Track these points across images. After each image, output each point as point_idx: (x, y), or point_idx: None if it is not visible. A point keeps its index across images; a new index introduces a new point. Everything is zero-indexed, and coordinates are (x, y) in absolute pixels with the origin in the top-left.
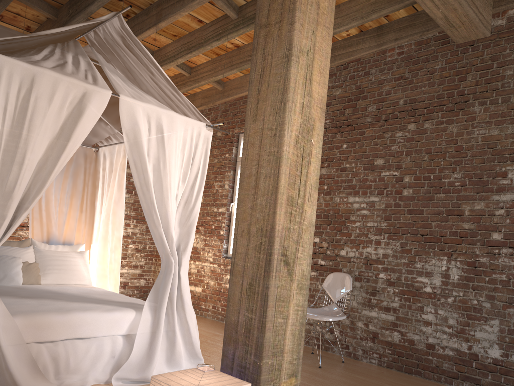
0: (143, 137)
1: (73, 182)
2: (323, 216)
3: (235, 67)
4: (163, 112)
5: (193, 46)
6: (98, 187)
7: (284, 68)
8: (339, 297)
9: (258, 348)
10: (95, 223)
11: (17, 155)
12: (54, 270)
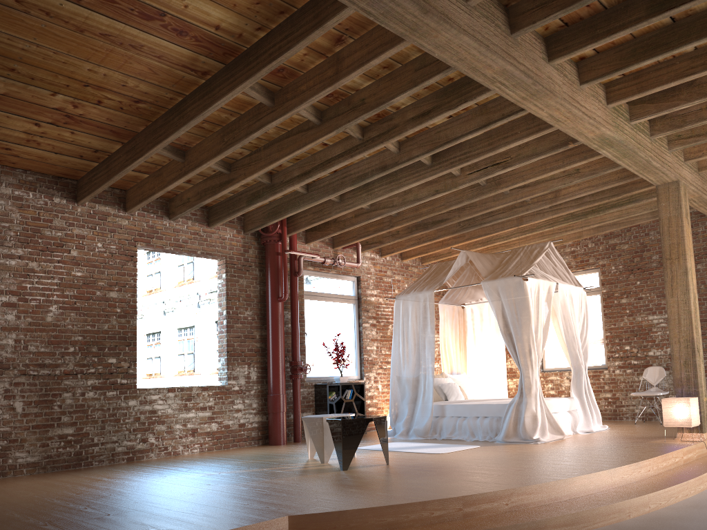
0: (567, 302)
1: (455, 331)
2: (629, 331)
3: (547, 237)
4: (570, 286)
5: (526, 230)
6: (466, 332)
7: (684, 277)
8: (657, 382)
9: (695, 384)
10: (468, 357)
11: (539, 322)
12: (468, 390)
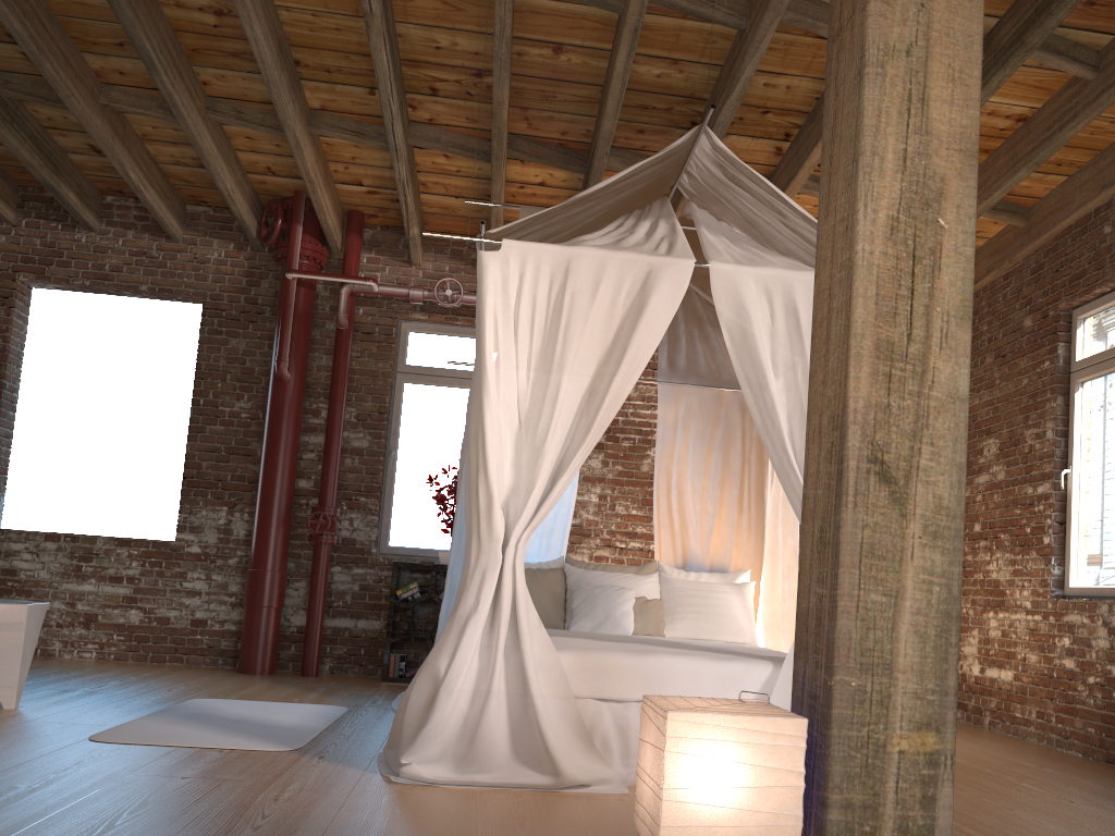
0: (756, 329)
1: (723, 458)
2: None
3: (1022, 164)
4: (795, 277)
5: None
6: (767, 463)
7: (856, 96)
8: None
9: (828, 653)
10: (766, 532)
11: (549, 387)
12: (688, 614)
